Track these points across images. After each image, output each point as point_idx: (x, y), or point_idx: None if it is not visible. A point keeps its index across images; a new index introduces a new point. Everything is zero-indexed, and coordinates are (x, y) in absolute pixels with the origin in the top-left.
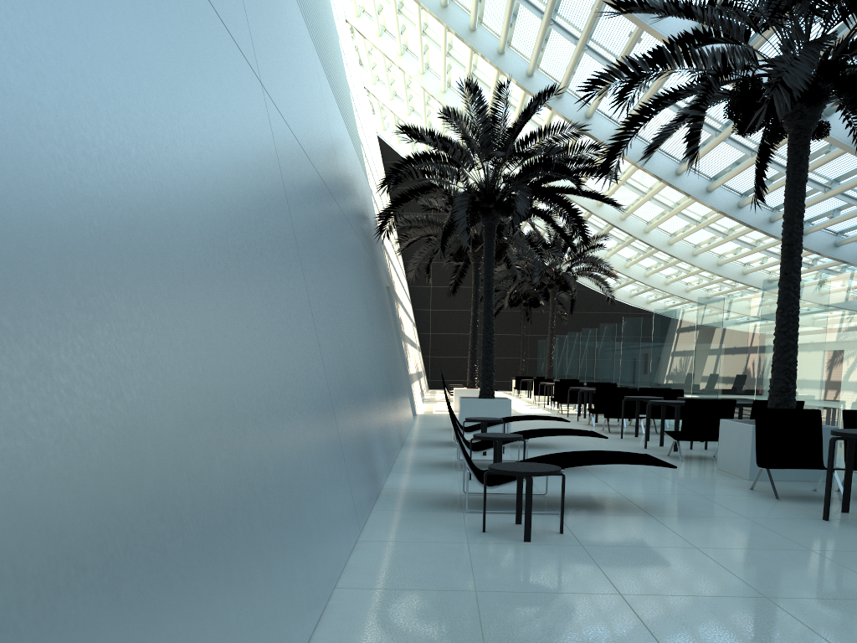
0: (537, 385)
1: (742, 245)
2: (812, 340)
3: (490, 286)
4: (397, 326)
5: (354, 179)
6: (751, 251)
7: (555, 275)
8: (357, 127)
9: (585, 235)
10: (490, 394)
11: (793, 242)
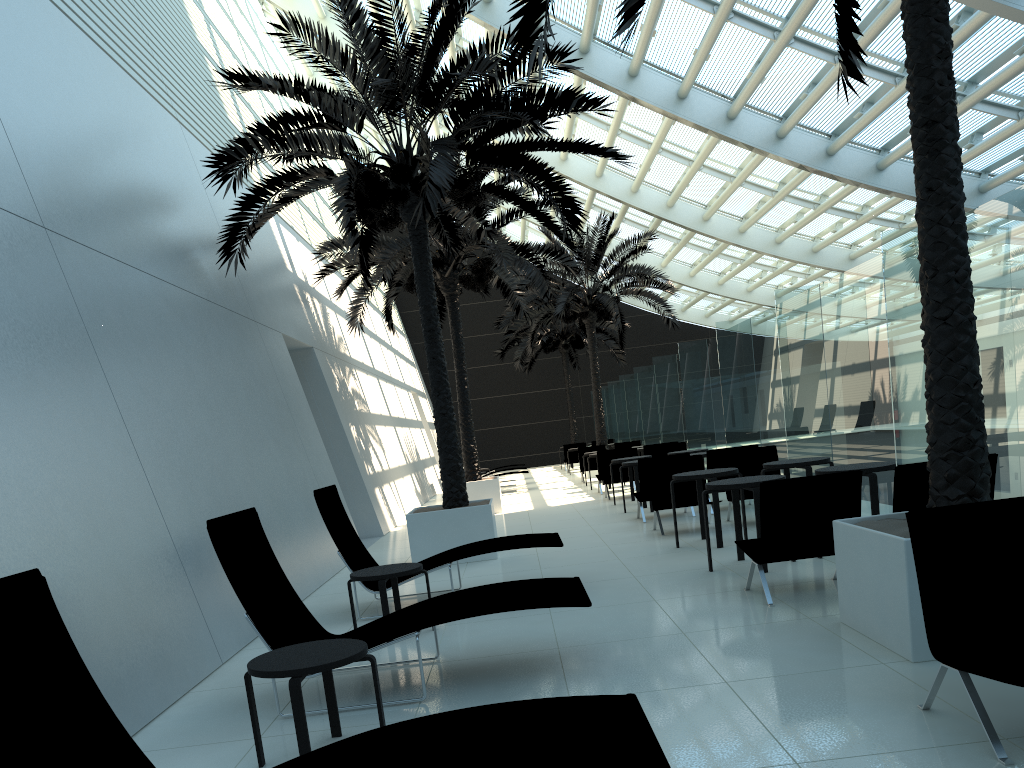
0: (584, 456)
1: (843, 216)
2: (992, 331)
3: (431, 322)
4: (333, 406)
5: (150, 169)
6: (856, 223)
7: (588, 298)
8: (228, 111)
9: (572, 213)
10: (460, 499)
11: (938, 115)
